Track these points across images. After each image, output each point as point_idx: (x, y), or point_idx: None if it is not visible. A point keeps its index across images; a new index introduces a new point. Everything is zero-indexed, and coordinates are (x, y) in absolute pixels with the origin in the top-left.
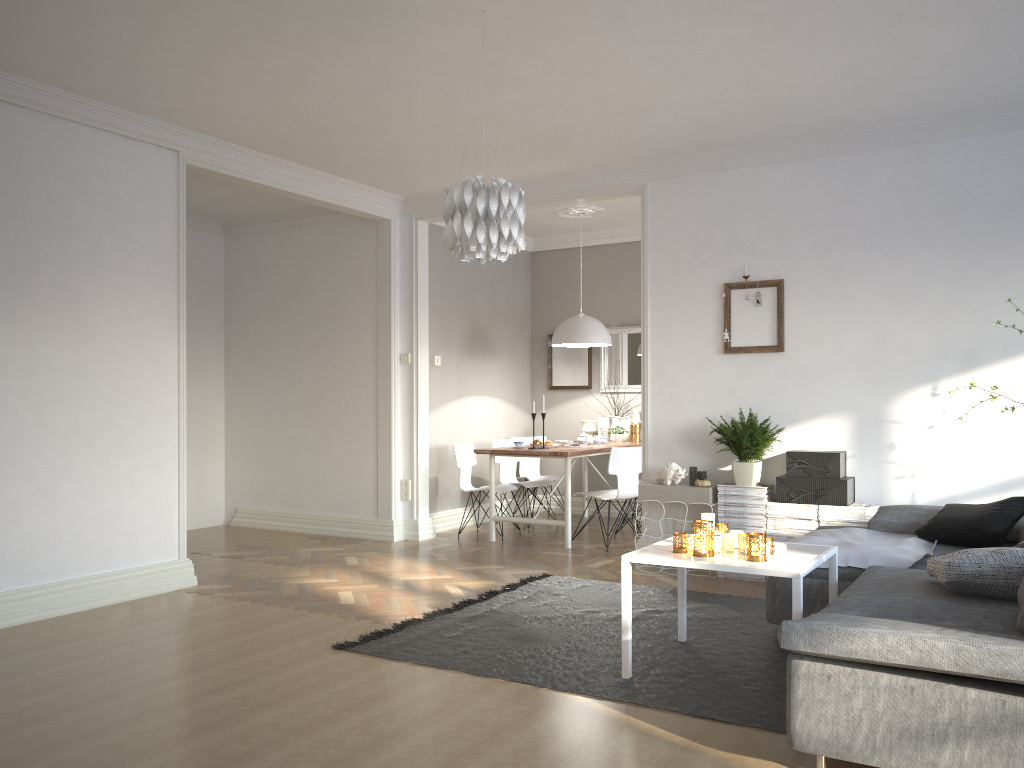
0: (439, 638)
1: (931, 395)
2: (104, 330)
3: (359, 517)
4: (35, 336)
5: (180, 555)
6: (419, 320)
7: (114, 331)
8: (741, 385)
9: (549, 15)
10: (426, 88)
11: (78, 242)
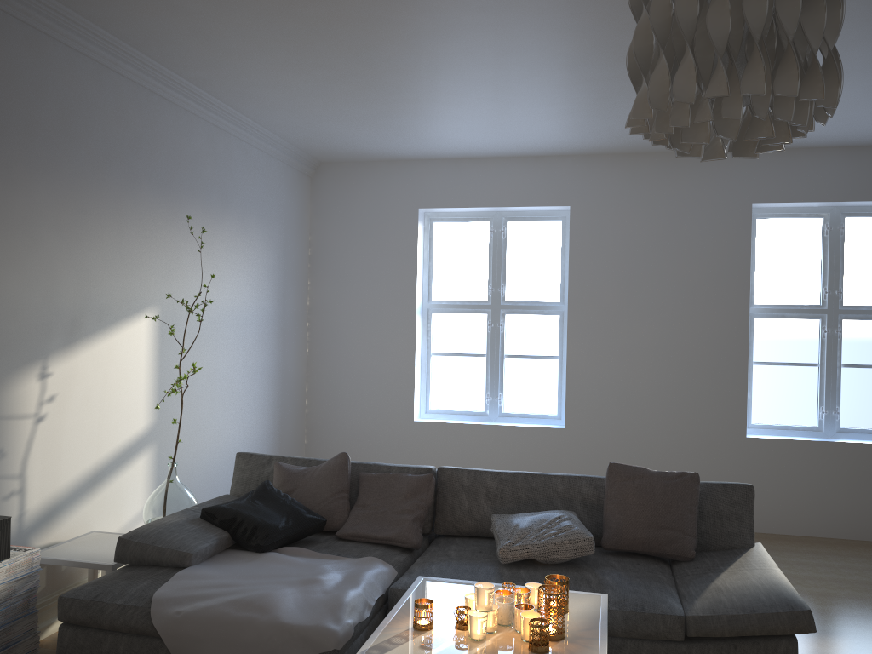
0: None
1: (41, 377)
2: None
3: None
4: None
5: None
6: None
7: None
8: None
9: None
10: None
11: None
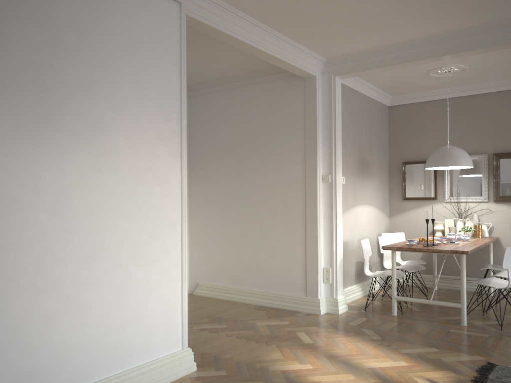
0: None
1: None
2: (123, 153)
3: (291, 294)
4: (64, 157)
5: (183, 346)
6: (336, 150)
7: (131, 154)
8: None
9: None
10: None
11: (101, 72)
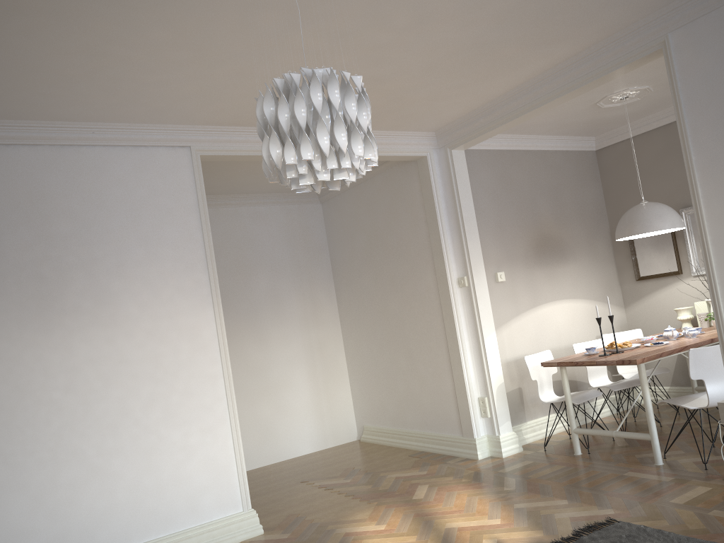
0: None
1: None
2: (138, 318)
3: (448, 435)
4: (72, 336)
5: (243, 507)
6: (469, 243)
7: (148, 317)
8: None
9: None
10: (330, 5)
11: (102, 247)
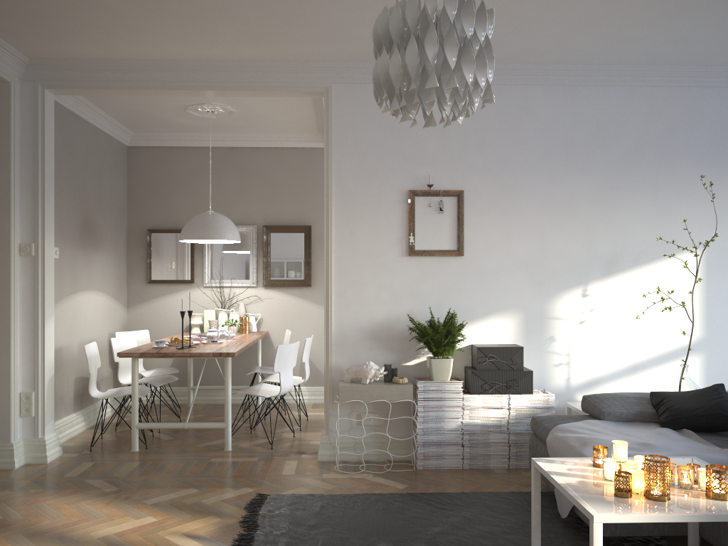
0: None
1: (582, 296)
2: None
3: None
4: None
5: None
6: (46, 205)
7: None
8: (424, 285)
9: None
10: None
11: None
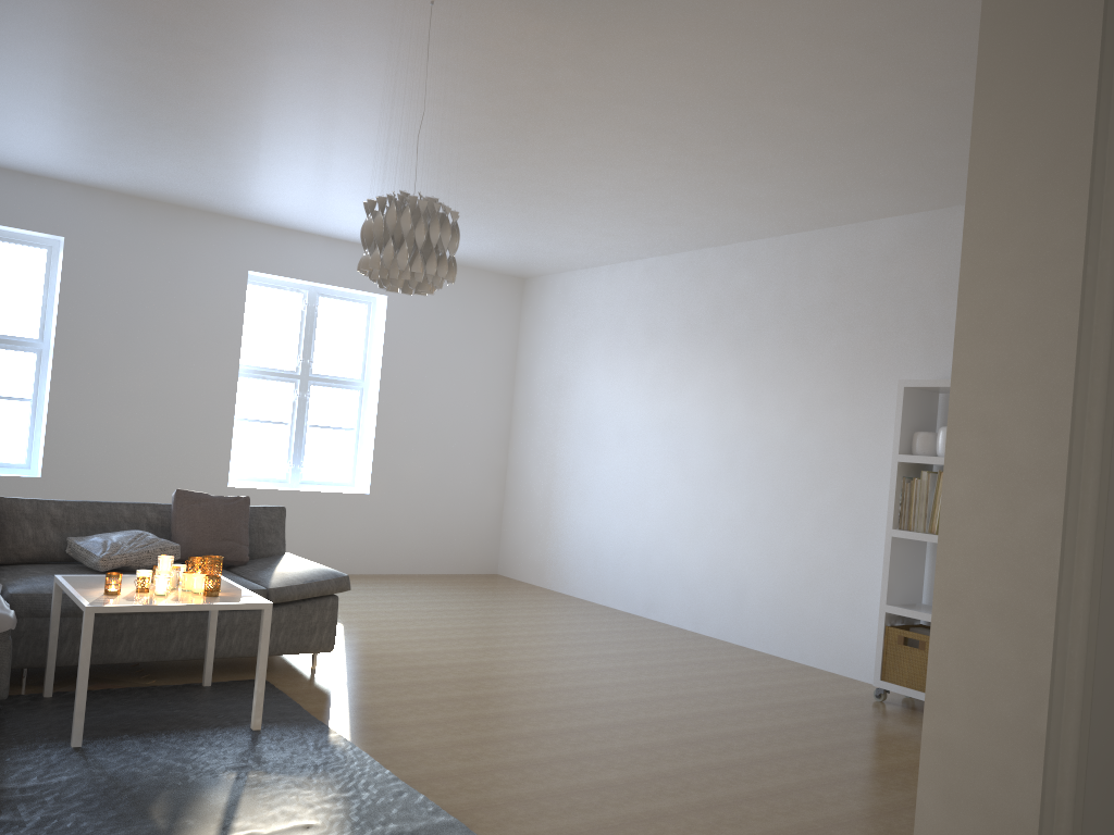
0: (332, 828)
1: None
2: None
3: None
4: None
5: None
6: None
7: None
8: None
9: (360, 4)
10: None
11: None
